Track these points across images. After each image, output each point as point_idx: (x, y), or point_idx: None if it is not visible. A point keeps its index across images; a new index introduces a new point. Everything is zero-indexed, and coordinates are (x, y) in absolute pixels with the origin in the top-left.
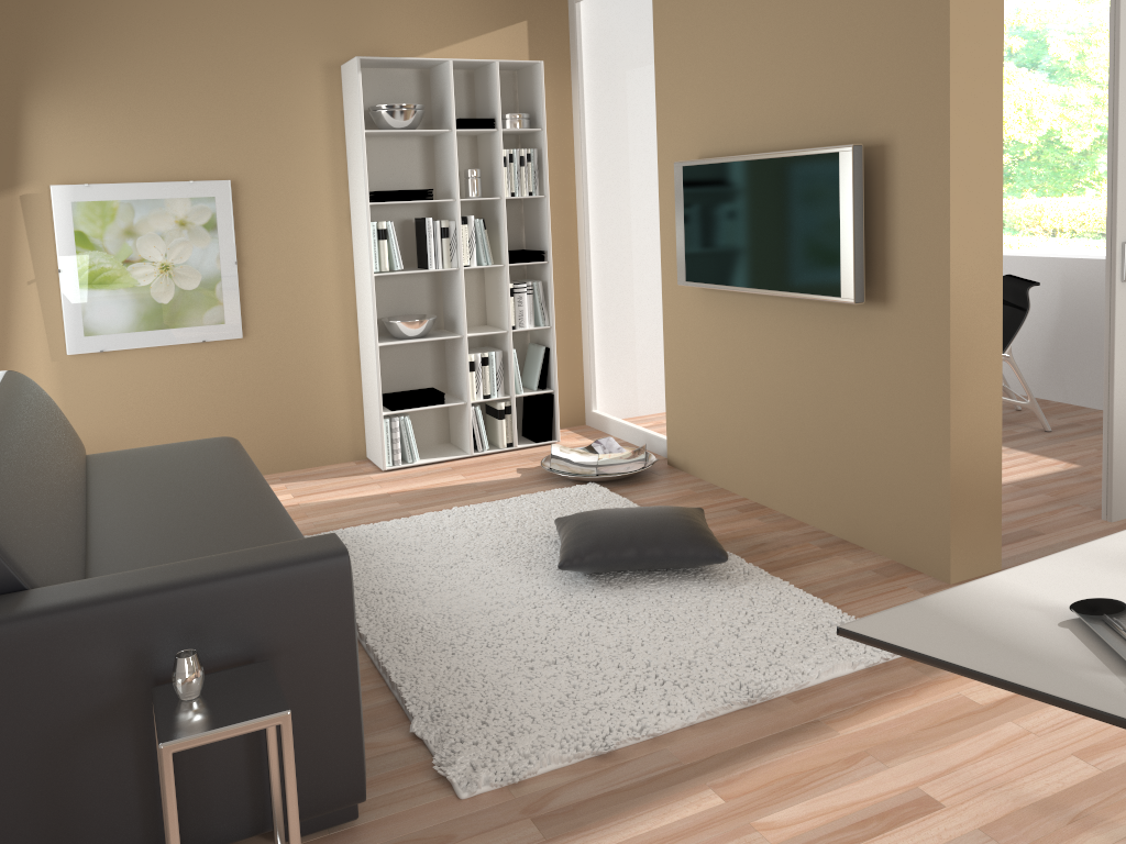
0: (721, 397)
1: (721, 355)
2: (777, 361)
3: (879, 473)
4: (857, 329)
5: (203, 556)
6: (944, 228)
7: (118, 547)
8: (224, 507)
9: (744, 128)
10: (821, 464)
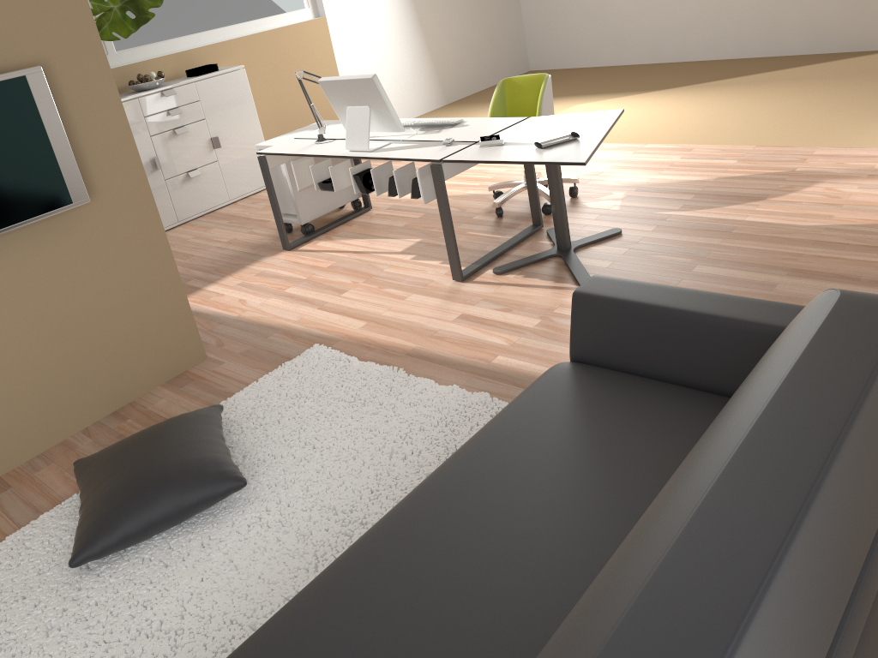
0: None
1: None
2: None
3: (125, 333)
4: (61, 235)
5: (561, 457)
6: (122, 119)
7: (592, 545)
8: (409, 560)
9: None
10: (61, 375)
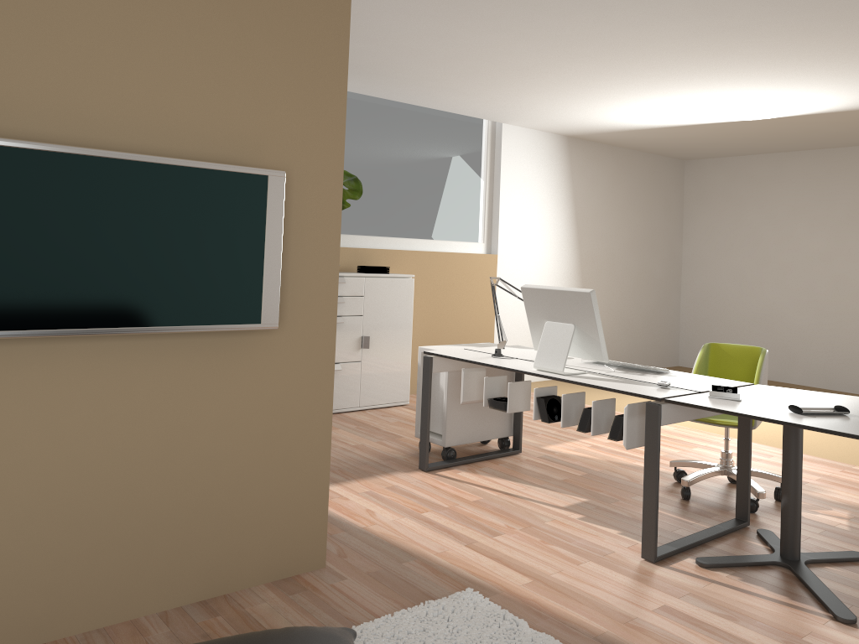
0: None
1: None
2: (88, 423)
3: (251, 501)
4: (231, 357)
5: None
6: (334, 255)
7: None
8: None
9: (41, 107)
10: (165, 529)
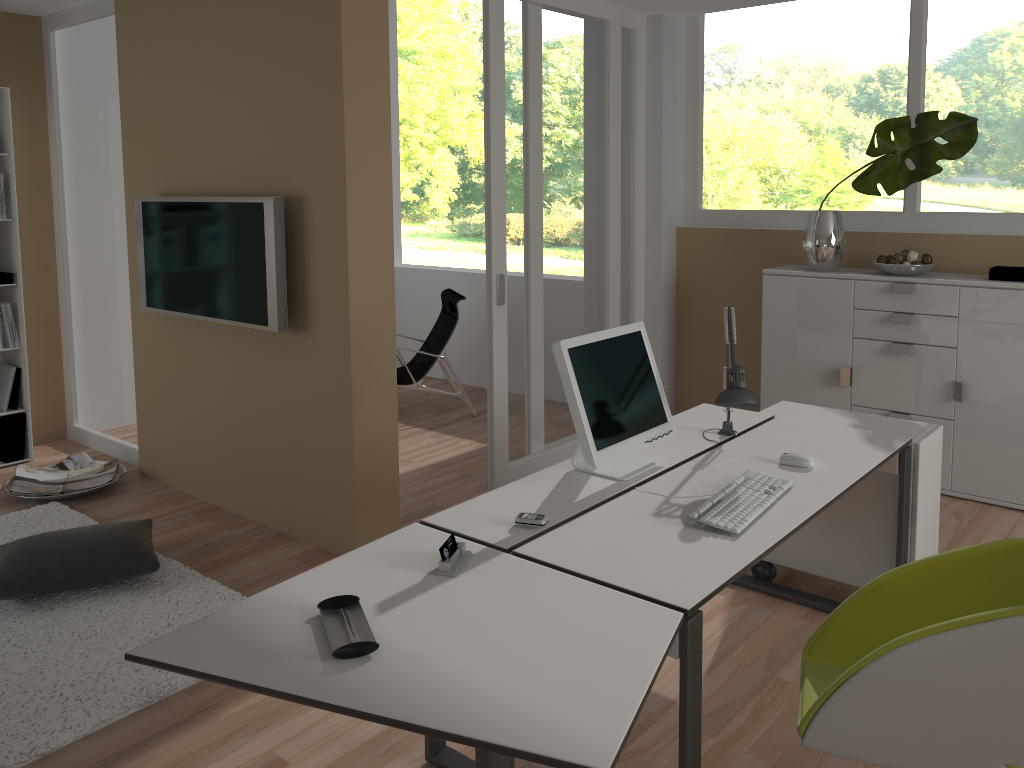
0: (184, 411)
1: (183, 373)
2: (228, 378)
3: (305, 473)
4: (286, 351)
5: None
6: (344, 270)
7: None
8: None
9: (196, 171)
10: (263, 468)
